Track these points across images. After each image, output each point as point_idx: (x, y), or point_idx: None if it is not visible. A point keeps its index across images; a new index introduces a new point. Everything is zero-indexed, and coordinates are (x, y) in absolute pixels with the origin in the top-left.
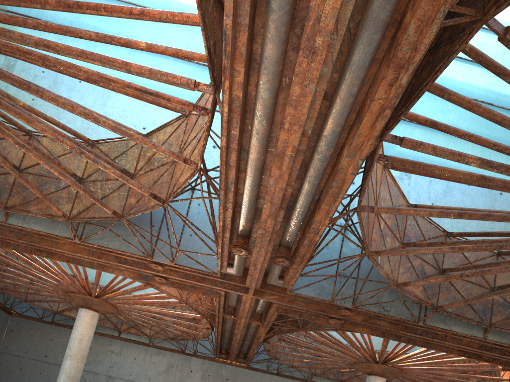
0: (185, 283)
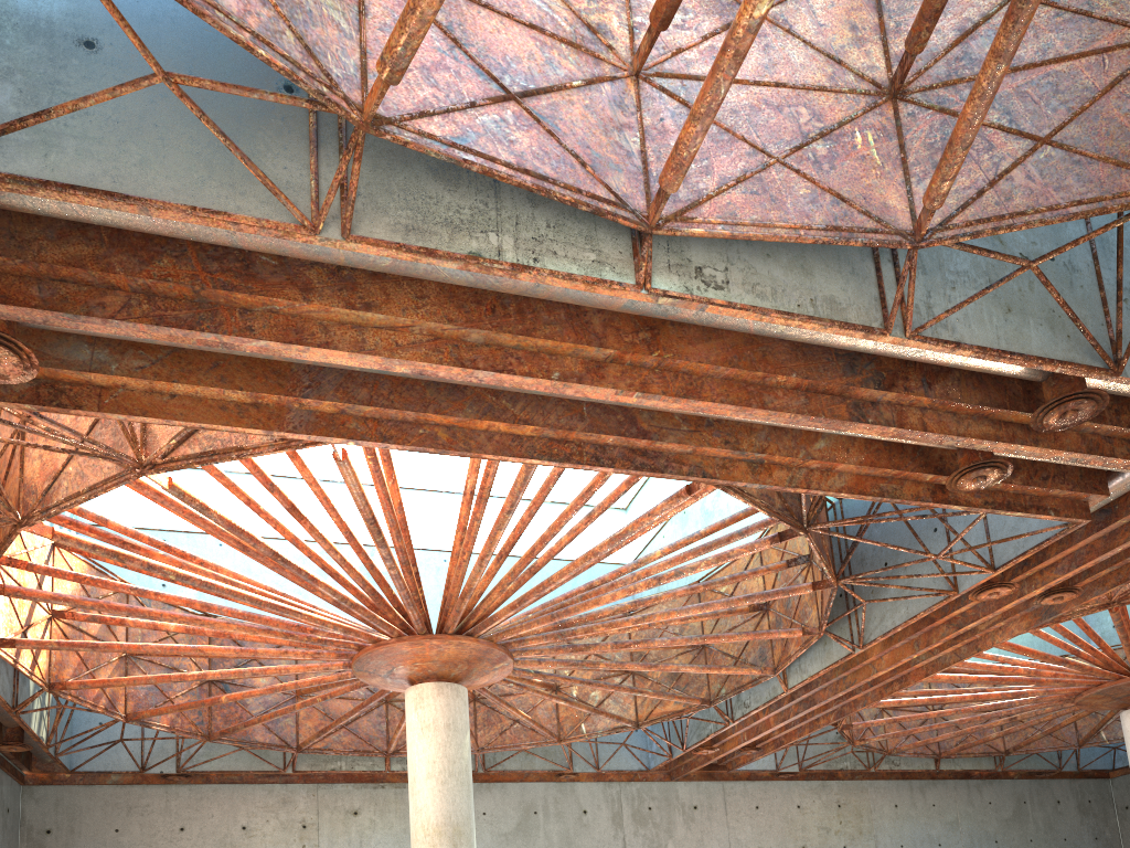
0: (1123, 562)
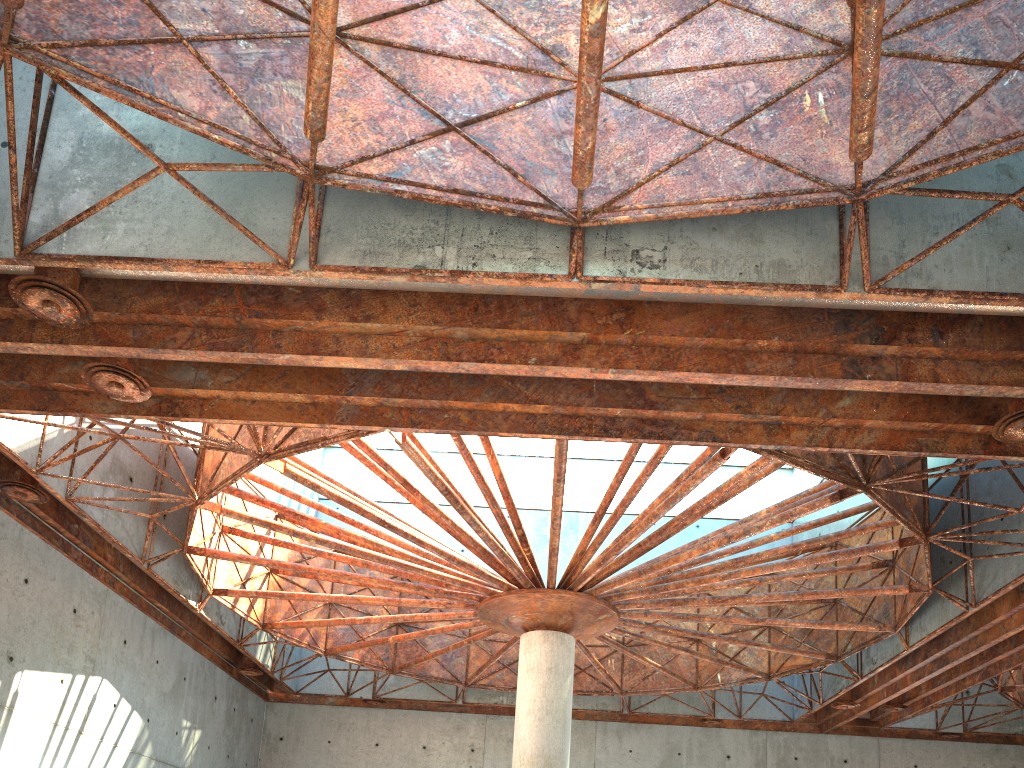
0: None
